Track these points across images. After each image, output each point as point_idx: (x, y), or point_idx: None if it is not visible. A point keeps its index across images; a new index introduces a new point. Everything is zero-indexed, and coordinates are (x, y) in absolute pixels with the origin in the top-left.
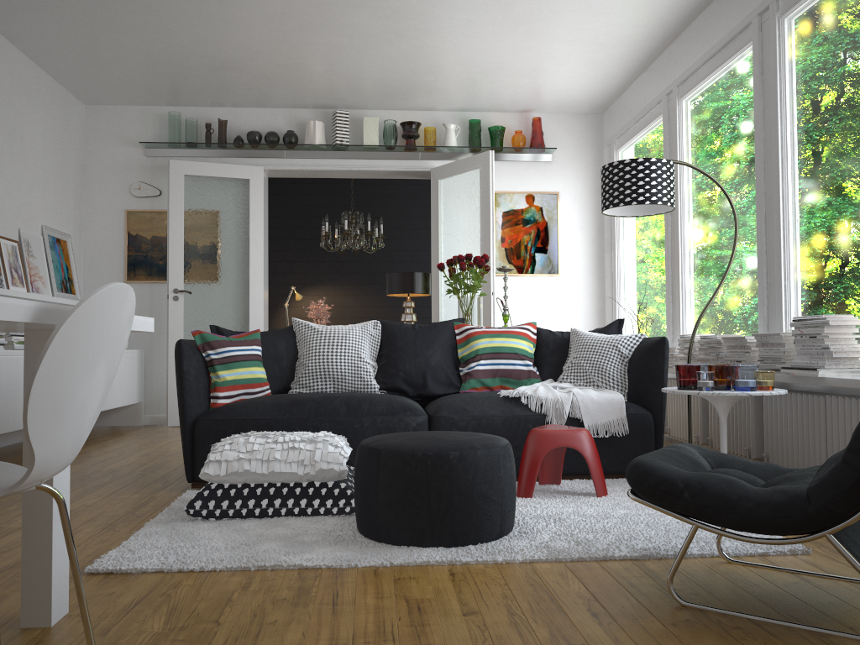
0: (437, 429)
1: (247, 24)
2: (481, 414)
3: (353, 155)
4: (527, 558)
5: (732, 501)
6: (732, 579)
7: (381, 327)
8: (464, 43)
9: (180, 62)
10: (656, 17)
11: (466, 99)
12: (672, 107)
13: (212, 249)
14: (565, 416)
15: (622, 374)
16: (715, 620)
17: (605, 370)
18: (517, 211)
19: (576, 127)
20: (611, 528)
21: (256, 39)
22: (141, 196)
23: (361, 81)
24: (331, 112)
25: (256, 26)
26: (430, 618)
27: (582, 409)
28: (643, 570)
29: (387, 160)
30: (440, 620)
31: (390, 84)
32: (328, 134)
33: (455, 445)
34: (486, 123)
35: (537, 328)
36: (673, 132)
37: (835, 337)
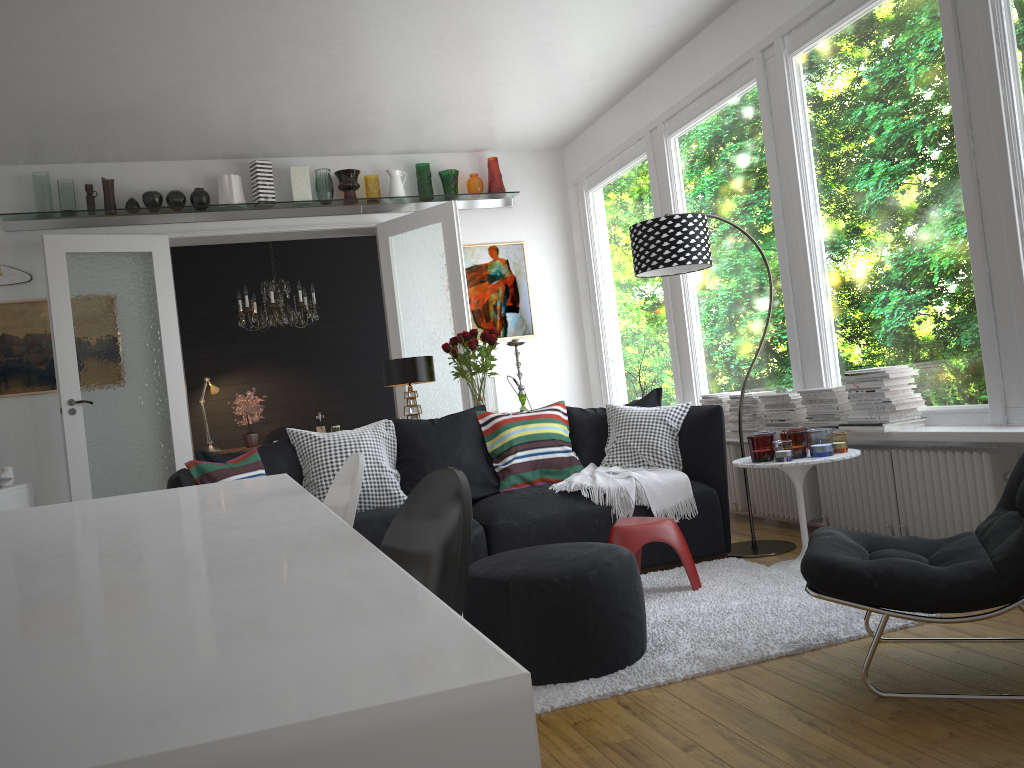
0: (498, 540)
1: (161, 66)
2: (543, 516)
3: (280, 214)
4: (688, 673)
5: (924, 585)
6: (900, 659)
7: (395, 427)
8: (425, 80)
9: (59, 112)
10: (639, 49)
11: (413, 140)
12: (657, 146)
13: (114, 343)
14: (632, 506)
15: (674, 449)
16: (923, 706)
17: (657, 448)
18: (481, 266)
19: (536, 166)
20: (744, 625)
21: (169, 83)
22: (5, 284)
23: (292, 125)
24: (246, 163)
25: (173, 68)
26: (655, 761)
27: (648, 495)
28: (810, 665)
29: (323, 217)
30: (666, 761)
31: (326, 128)
32: (246, 190)
33: (588, 563)
34: (435, 166)
35: (566, 408)
36: (661, 172)
37: (894, 389)
